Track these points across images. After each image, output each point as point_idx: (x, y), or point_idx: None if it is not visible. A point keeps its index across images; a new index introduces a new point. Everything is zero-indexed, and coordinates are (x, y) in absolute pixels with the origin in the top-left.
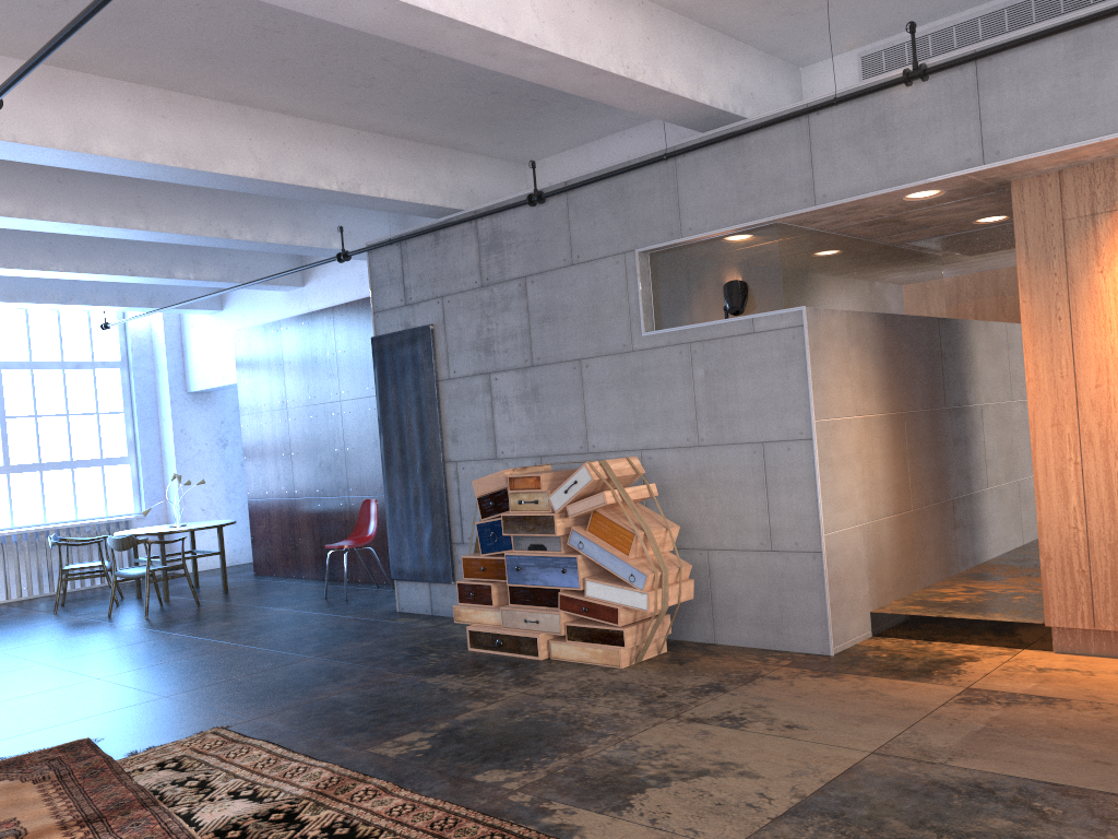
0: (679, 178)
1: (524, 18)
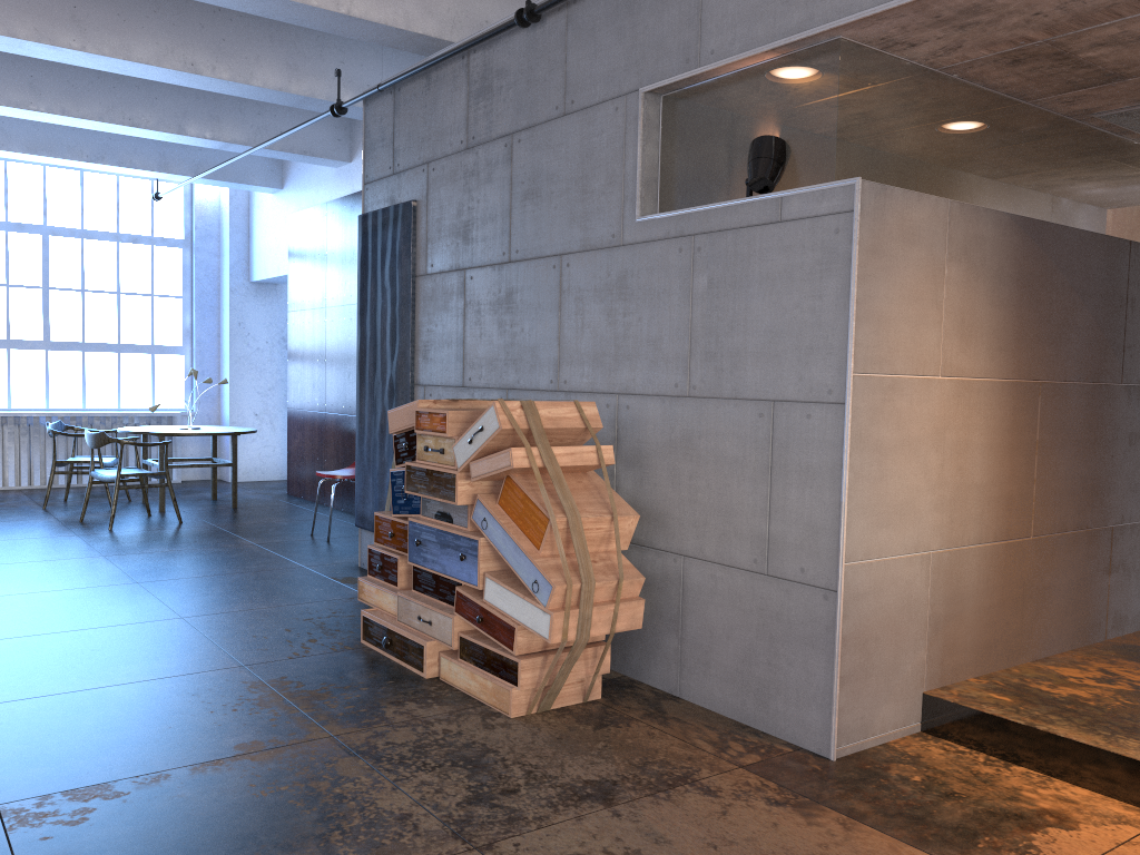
0: None
1: None
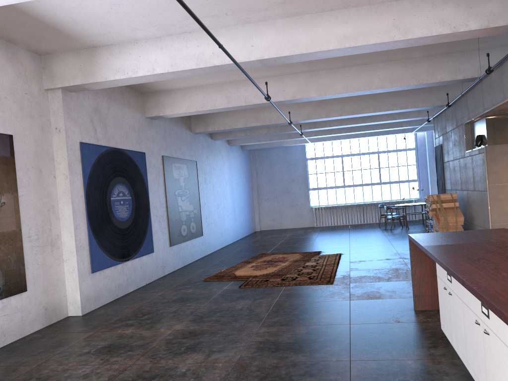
0: (467, 100)
1: (375, 82)
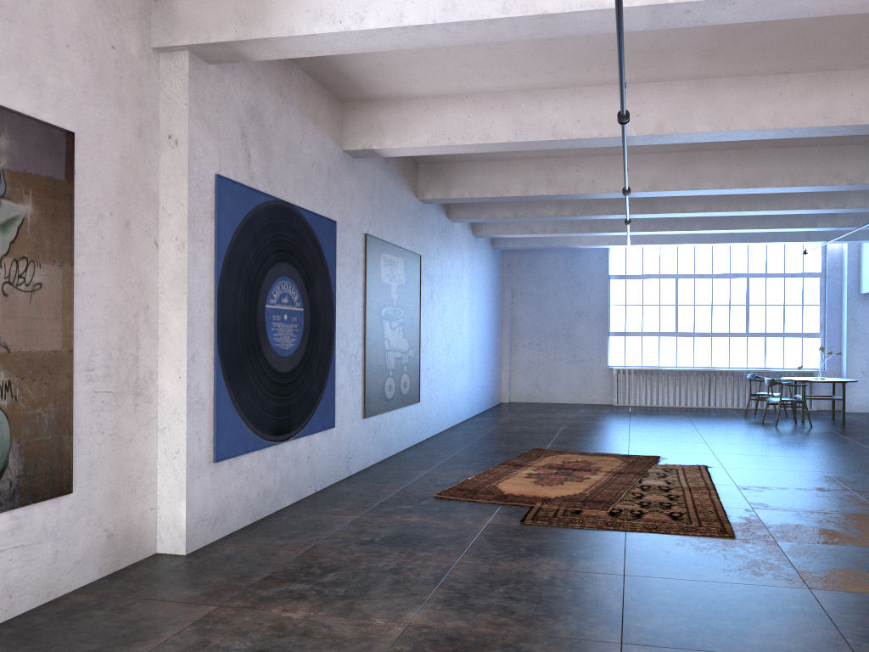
0: None
1: (842, 111)
